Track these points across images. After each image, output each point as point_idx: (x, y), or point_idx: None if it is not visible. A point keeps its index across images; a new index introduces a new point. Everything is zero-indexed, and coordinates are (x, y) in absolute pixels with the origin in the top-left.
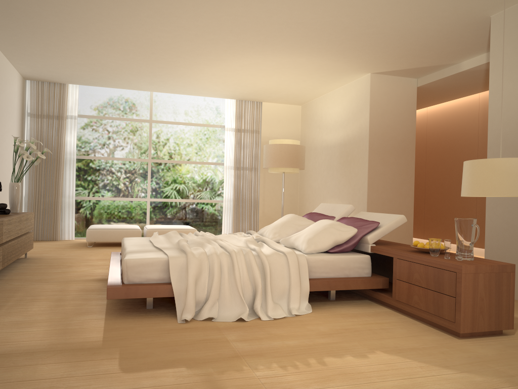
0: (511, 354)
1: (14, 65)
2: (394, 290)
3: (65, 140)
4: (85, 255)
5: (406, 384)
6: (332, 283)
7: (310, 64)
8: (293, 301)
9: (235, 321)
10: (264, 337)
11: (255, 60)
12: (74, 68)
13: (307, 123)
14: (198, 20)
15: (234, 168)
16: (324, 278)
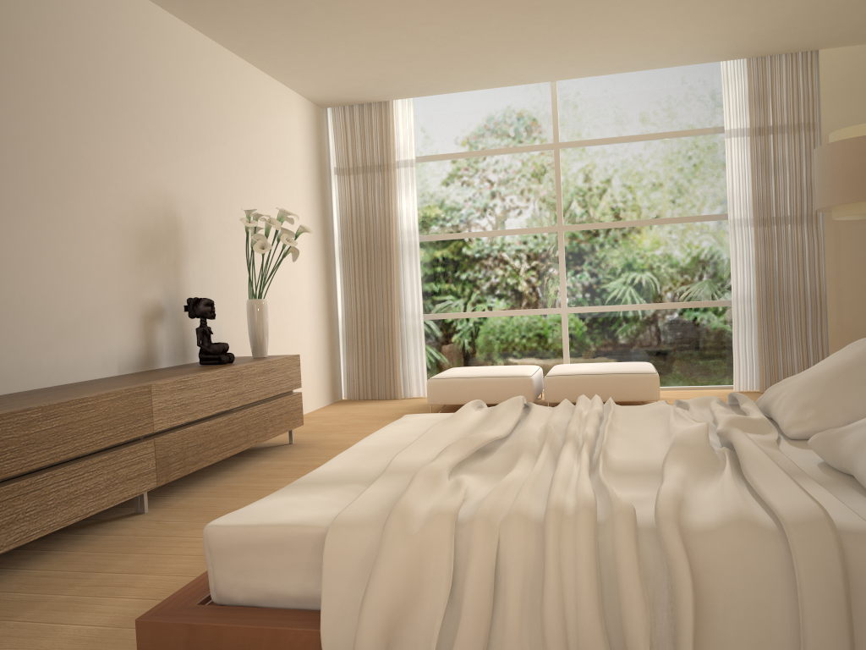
0: None
1: (280, 80)
2: None
3: (395, 209)
4: None
5: None
6: None
7: None
8: None
9: None
10: None
11: None
12: (373, 59)
13: None
14: None
15: (755, 223)
16: None
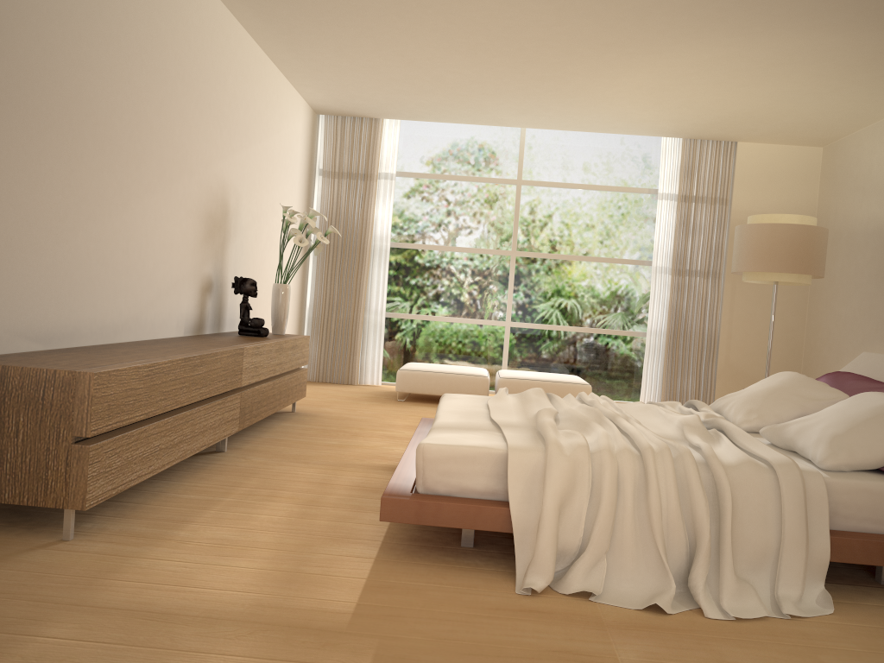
0: None
1: (297, 88)
2: None
3: (373, 215)
4: (388, 415)
5: None
6: None
7: (853, 50)
8: (786, 580)
9: (643, 609)
10: None
11: (727, 48)
12: (389, 87)
13: (834, 184)
14: None
15: (673, 273)
16: (868, 533)
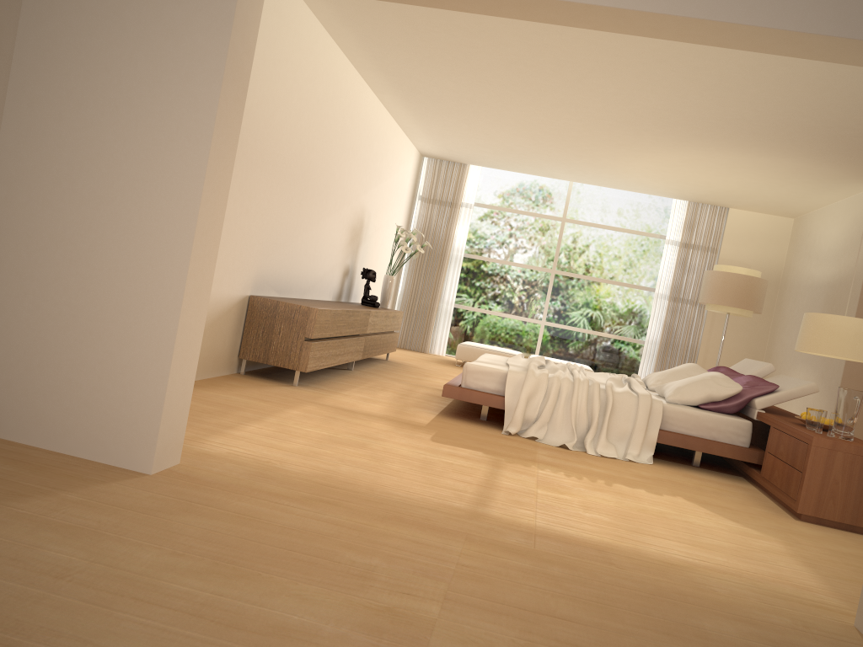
0: (836, 540)
1: (412, 141)
2: (763, 465)
3: (454, 233)
4: (448, 371)
5: (671, 512)
6: (688, 441)
7: (779, 166)
8: (632, 446)
9: (559, 447)
10: (575, 461)
11: (697, 155)
12: (476, 148)
13: (795, 247)
14: (610, 110)
15: (669, 299)
16: (681, 433)
